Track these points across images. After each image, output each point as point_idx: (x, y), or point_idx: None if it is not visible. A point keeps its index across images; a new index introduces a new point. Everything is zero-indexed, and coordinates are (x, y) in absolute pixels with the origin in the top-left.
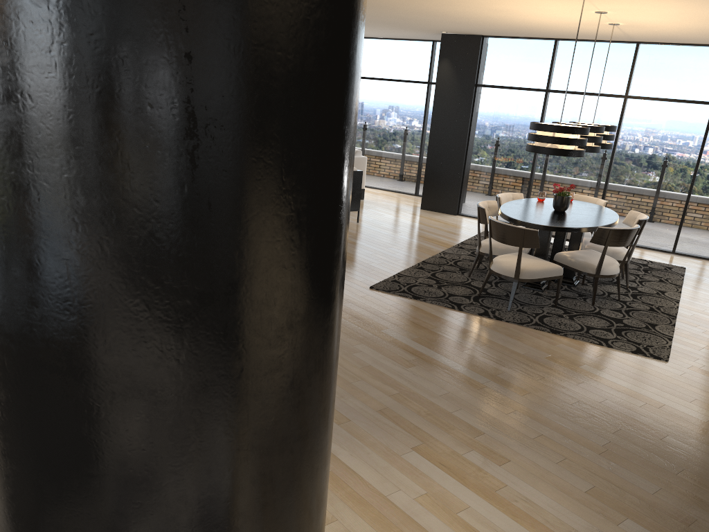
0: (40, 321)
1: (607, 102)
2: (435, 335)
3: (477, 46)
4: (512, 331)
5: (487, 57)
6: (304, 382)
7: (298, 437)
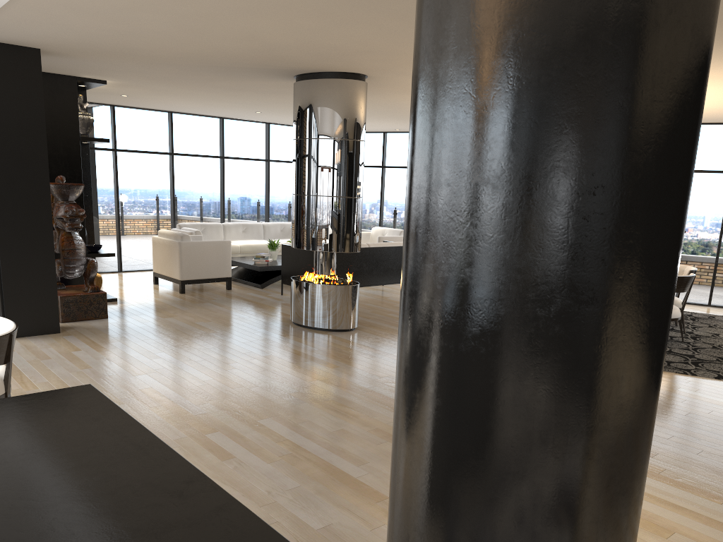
0: (542, 257)
1: None
2: None
3: None
4: None
5: None
6: (670, 301)
7: (664, 340)
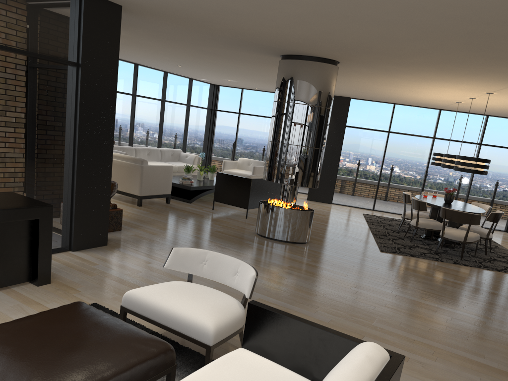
0: None
1: (423, 140)
2: (458, 276)
3: (347, 103)
4: (481, 271)
5: (351, 110)
6: None
7: None
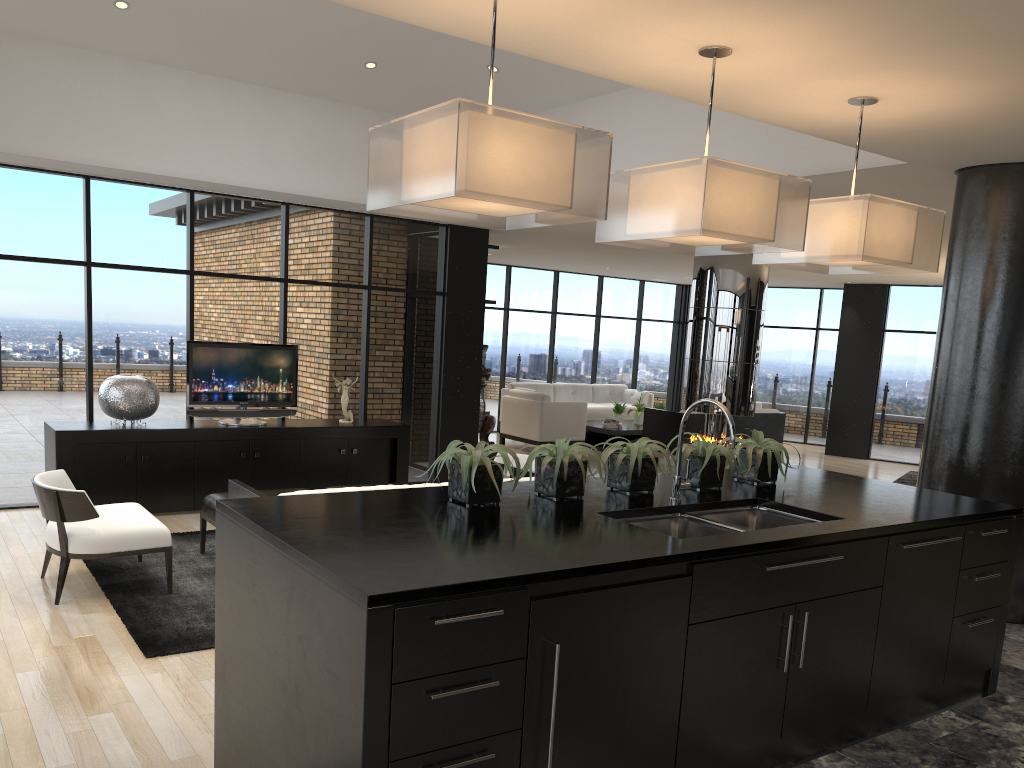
0: (1021, 411)
1: None
2: None
3: (883, 294)
4: None
5: (893, 304)
6: None
7: None
